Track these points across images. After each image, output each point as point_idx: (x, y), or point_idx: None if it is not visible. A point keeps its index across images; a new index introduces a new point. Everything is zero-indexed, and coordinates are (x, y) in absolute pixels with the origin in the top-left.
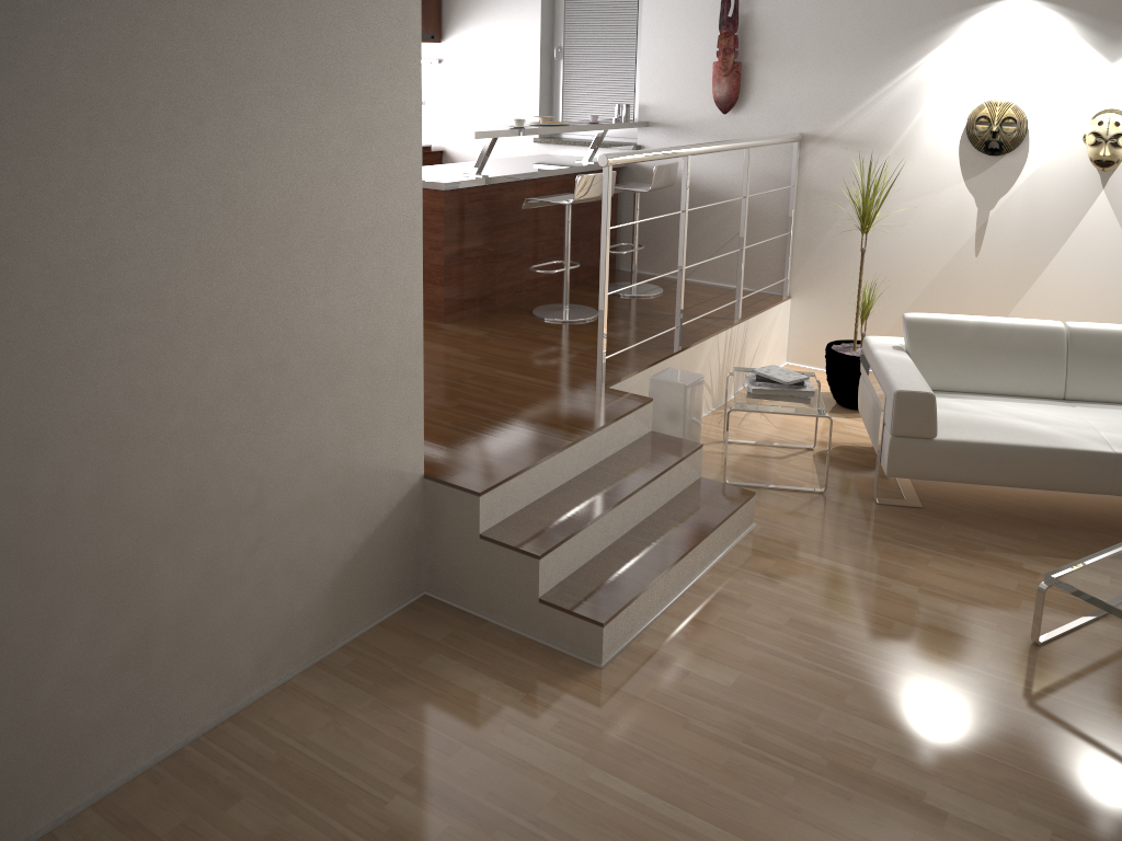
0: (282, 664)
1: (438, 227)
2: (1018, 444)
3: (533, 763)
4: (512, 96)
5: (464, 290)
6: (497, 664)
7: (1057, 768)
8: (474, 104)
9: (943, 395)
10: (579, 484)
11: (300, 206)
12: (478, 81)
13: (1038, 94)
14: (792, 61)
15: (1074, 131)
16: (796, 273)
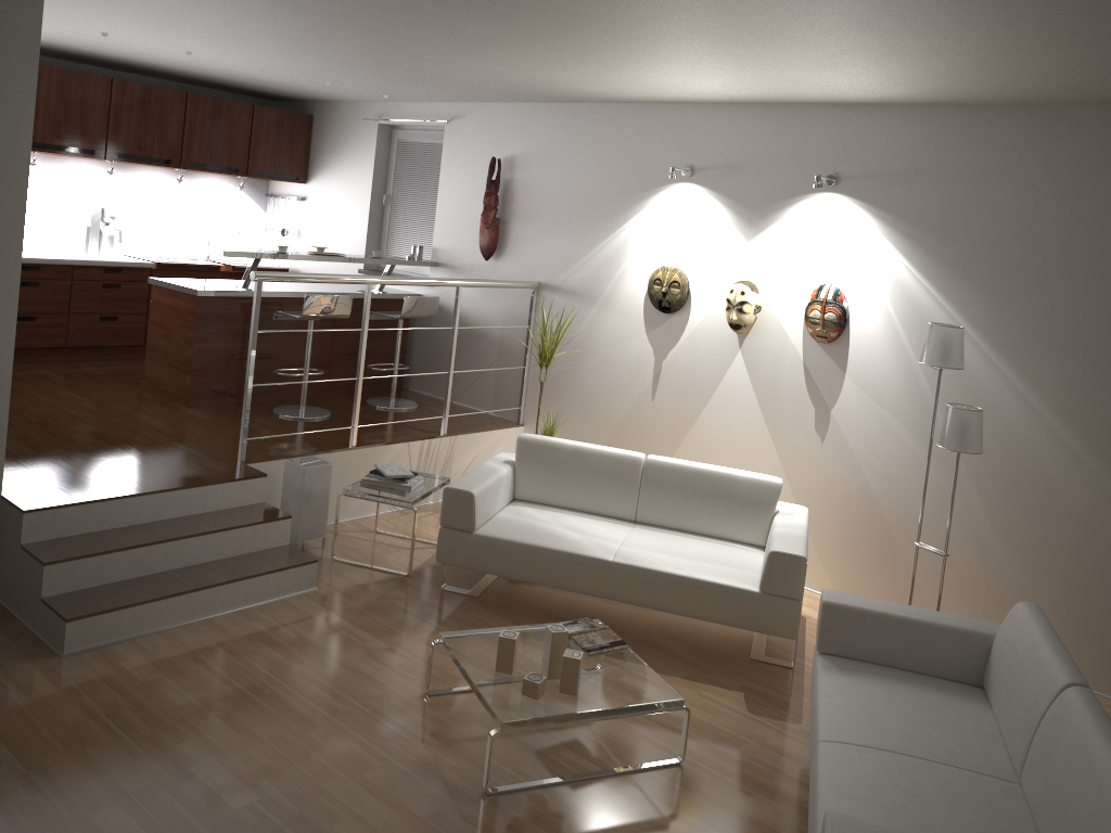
0: None
1: (192, 326)
2: (538, 544)
3: None
4: (349, 233)
5: (213, 382)
6: None
7: (324, 766)
8: (323, 237)
9: (533, 506)
10: (147, 526)
11: None
12: (327, 218)
13: (698, 263)
14: (536, 221)
15: (721, 297)
16: (528, 403)
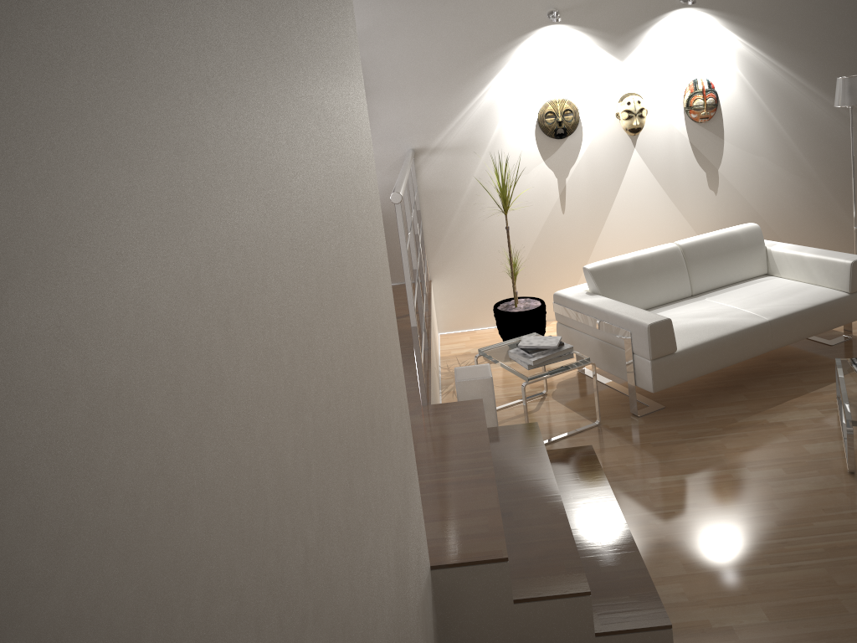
0: None
1: None
2: (720, 335)
3: None
4: None
5: None
6: None
7: None
8: None
9: None
10: (511, 503)
11: (375, 316)
12: None
13: (580, 90)
14: (394, 93)
15: (609, 112)
16: (431, 260)
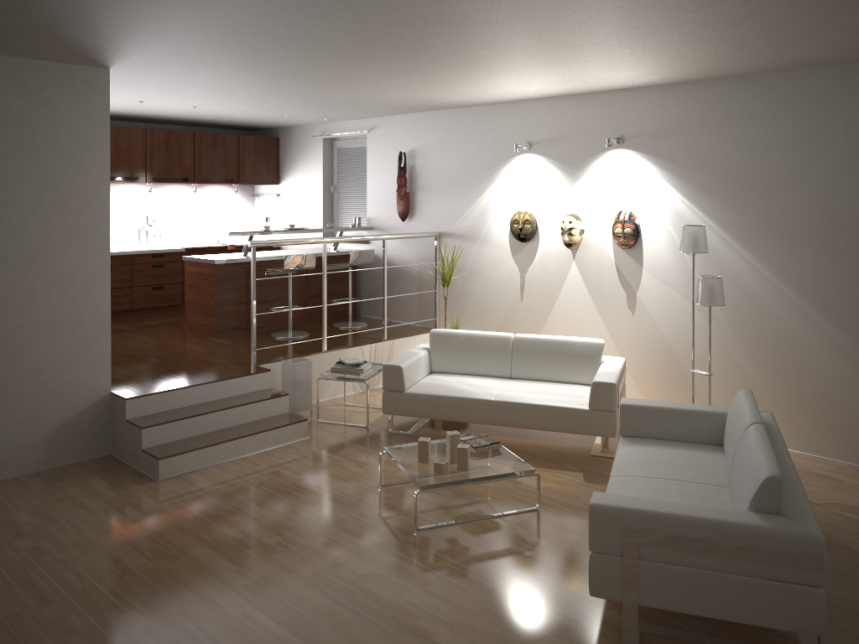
0: (15, 468)
1: (214, 284)
2: (445, 395)
3: (88, 506)
4: (310, 214)
5: (231, 320)
6: (113, 477)
7: (319, 522)
8: (294, 219)
9: (443, 374)
10: (200, 405)
11: (34, 259)
12: (295, 206)
13: (540, 206)
14: (433, 191)
15: (558, 227)
16: (441, 315)
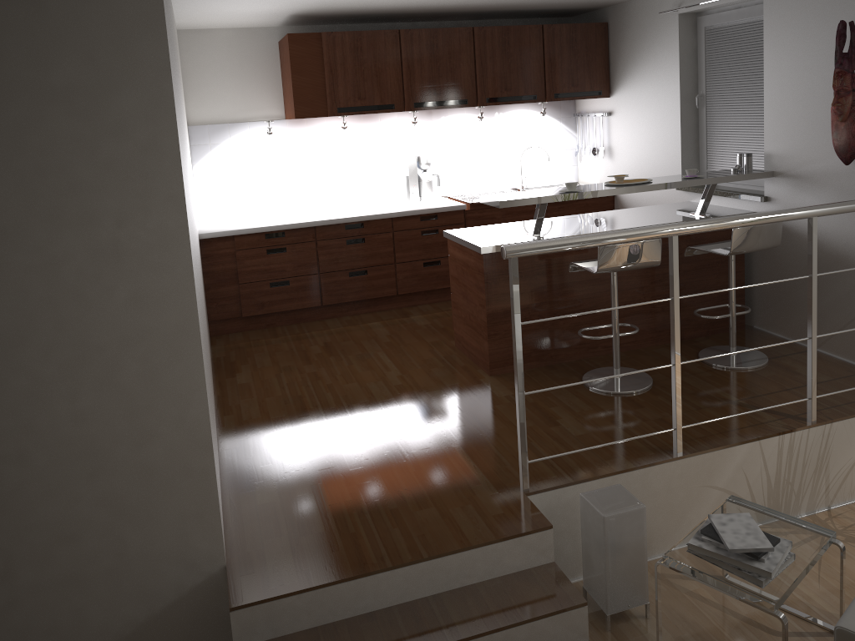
0: None
1: (482, 286)
2: None
3: None
4: (660, 145)
5: None
6: None
7: None
8: (634, 152)
9: None
10: (391, 616)
11: (34, 323)
12: (636, 131)
13: None
14: None
15: None
16: None
